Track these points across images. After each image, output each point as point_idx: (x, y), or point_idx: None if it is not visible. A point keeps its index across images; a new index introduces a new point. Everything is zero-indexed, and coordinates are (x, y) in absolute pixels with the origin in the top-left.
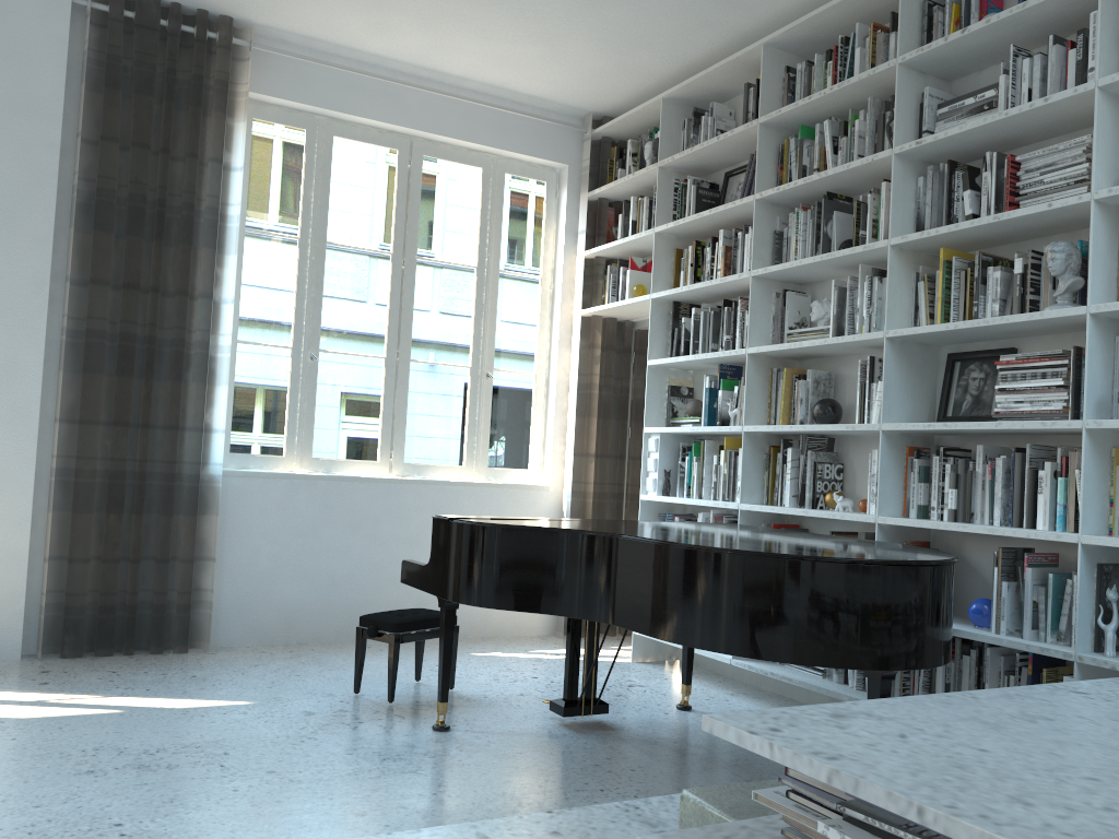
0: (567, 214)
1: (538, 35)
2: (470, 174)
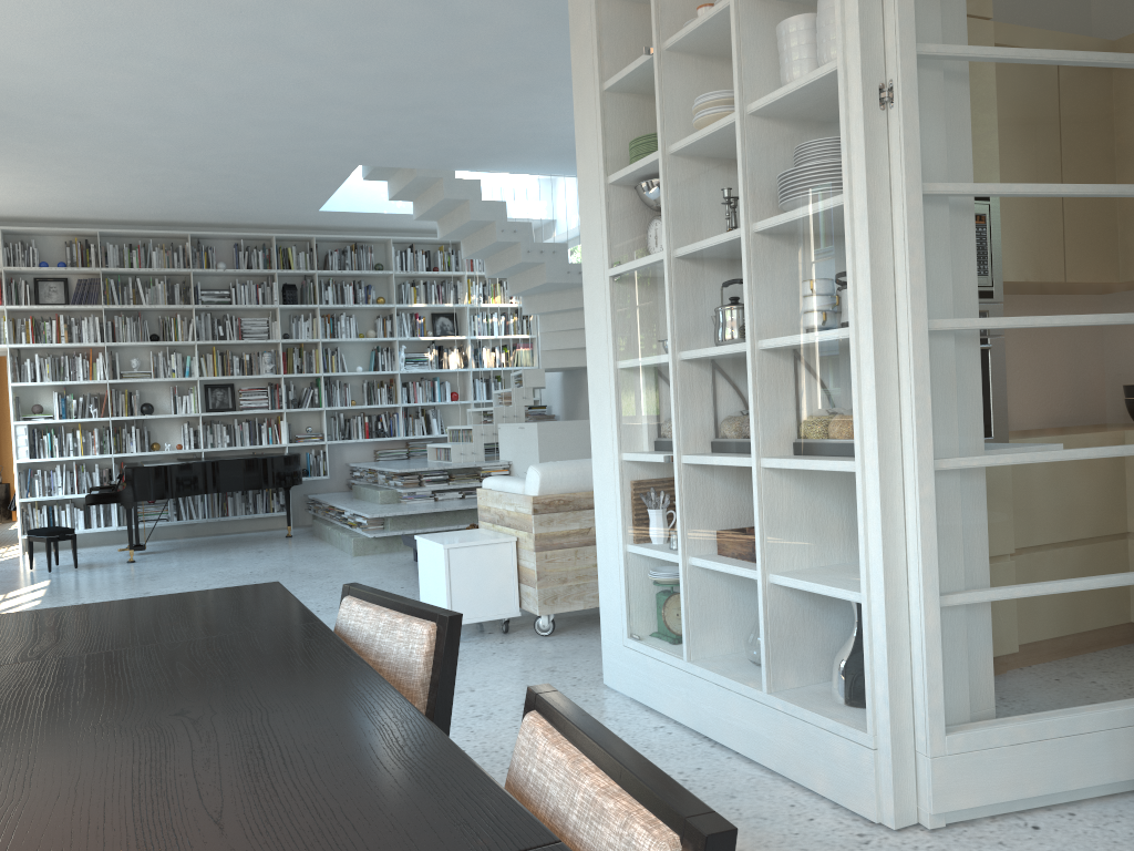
0: None
1: None
2: None
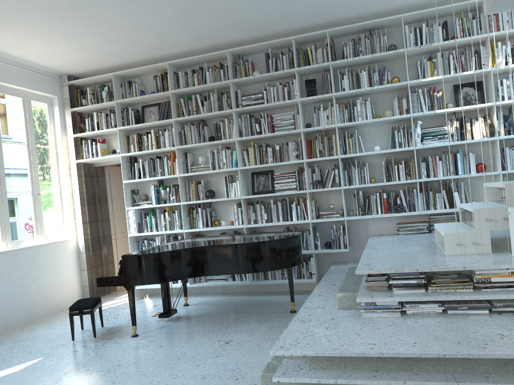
0: (60, 118)
1: (73, 47)
2: (17, 101)
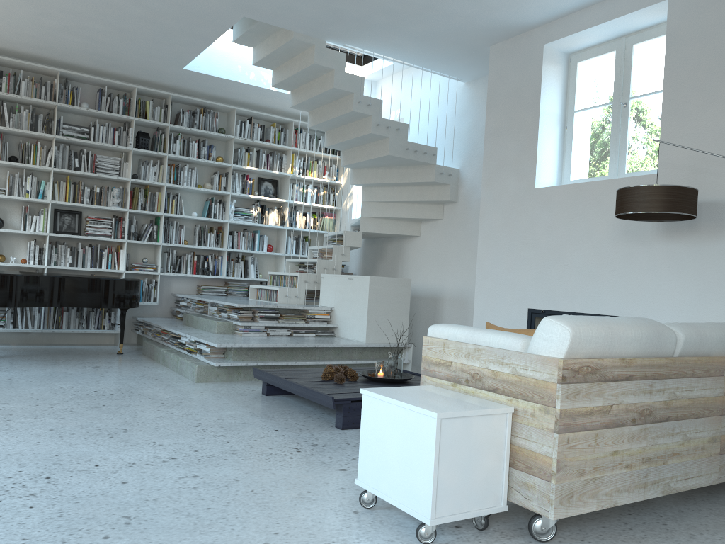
0: None
1: None
2: None
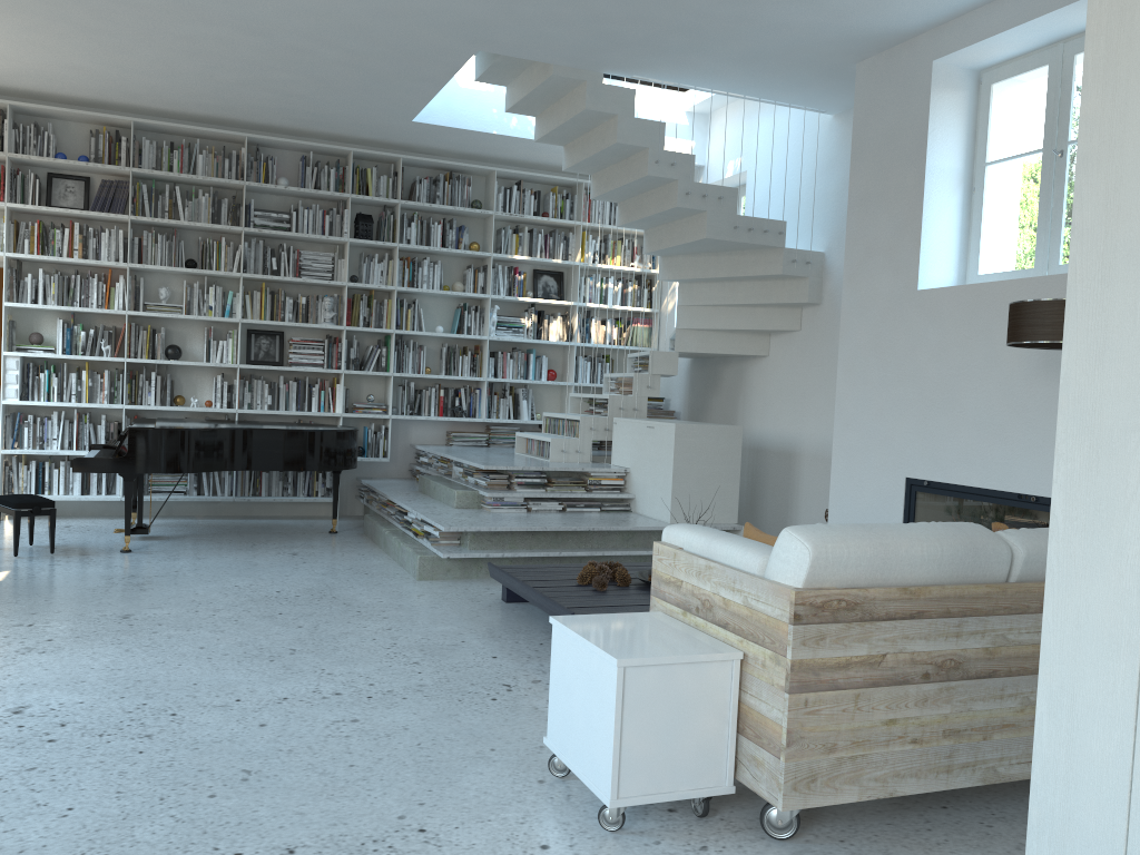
0: None
1: None
2: None
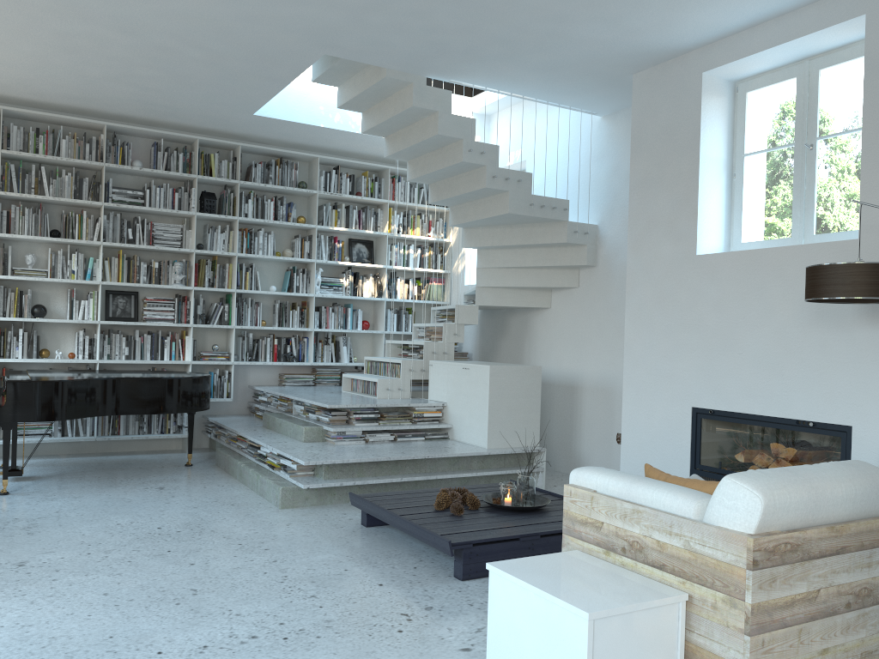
0: None
1: None
2: None
